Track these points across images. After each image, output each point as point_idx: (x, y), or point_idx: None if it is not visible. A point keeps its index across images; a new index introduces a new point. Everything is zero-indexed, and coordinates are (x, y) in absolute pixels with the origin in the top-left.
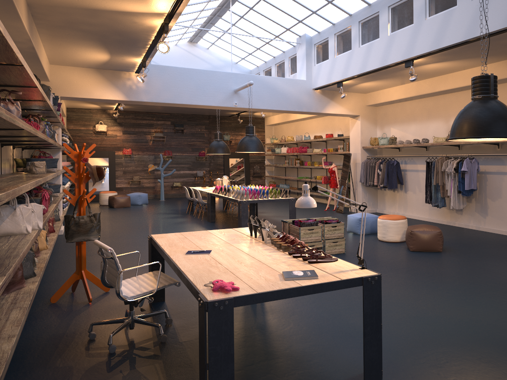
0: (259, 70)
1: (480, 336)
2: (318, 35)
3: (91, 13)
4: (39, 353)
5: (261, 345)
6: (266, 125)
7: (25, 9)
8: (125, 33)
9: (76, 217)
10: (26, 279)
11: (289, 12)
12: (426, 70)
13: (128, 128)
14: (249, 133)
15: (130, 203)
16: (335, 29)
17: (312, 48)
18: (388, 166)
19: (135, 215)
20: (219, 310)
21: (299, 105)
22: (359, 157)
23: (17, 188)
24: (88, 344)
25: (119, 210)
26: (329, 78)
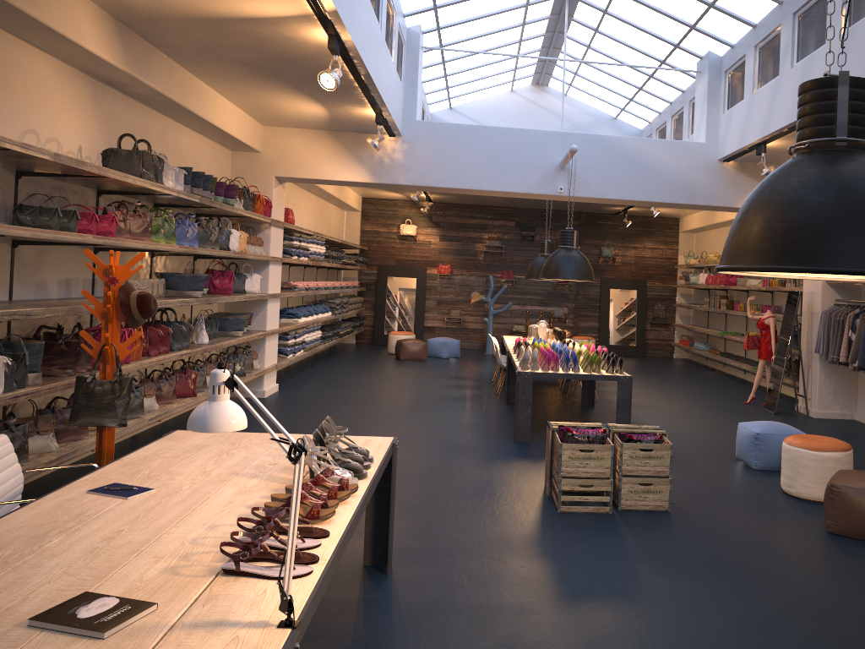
0: (651, 128)
1: None
2: (730, 52)
3: (212, 27)
4: None
5: None
6: (681, 231)
7: (104, 26)
8: (298, 61)
9: (92, 382)
10: None
11: (669, 10)
12: None
13: (449, 232)
14: (565, 244)
15: (426, 354)
16: (757, 36)
17: (721, 80)
18: None
19: (411, 376)
20: None
21: (689, 191)
22: (818, 301)
23: None
24: None
25: (402, 365)
26: (742, 138)
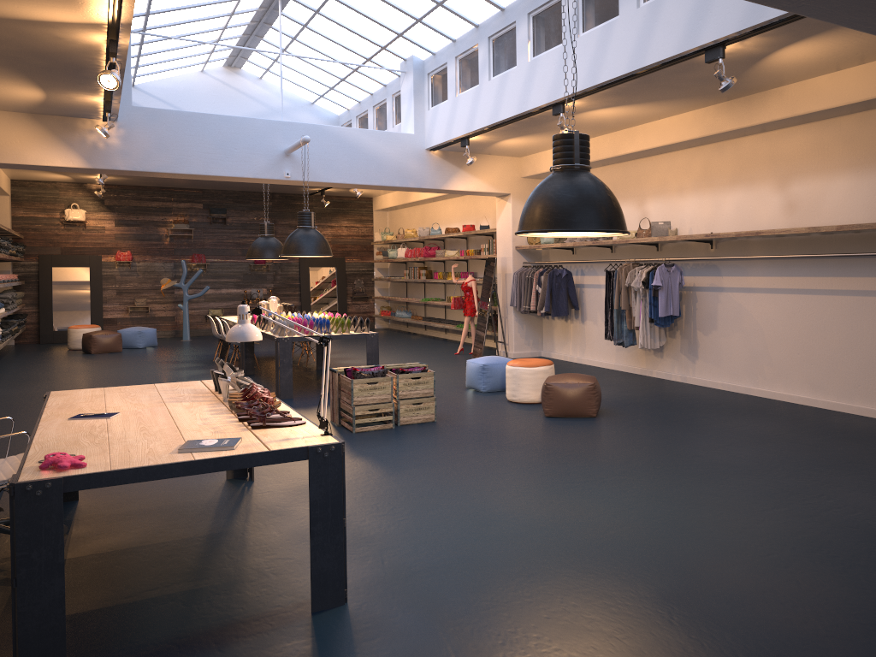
0: (351, 115)
1: (549, 540)
2: (432, 58)
3: None
4: None
5: (192, 560)
6: (375, 210)
7: None
8: (51, 55)
9: None
10: None
11: (380, 19)
12: (597, 119)
13: (126, 216)
14: (304, 225)
15: (121, 345)
16: (457, 49)
17: (424, 81)
18: (553, 279)
19: (121, 365)
20: (35, 496)
21: (403, 176)
22: (510, 264)
23: None
24: None
25: (98, 357)
26: (449, 132)
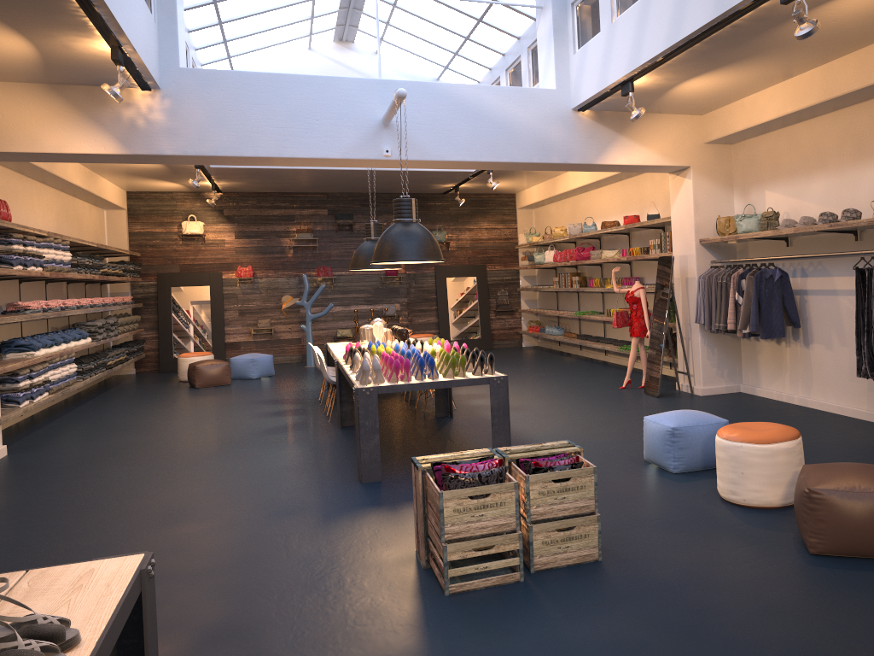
0: None
1: None
2: None
3: None
4: None
5: None
6: (519, 208)
7: None
8: None
9: None
10: None
11: None
12: (846, 17)
13: (247, 227)
14: (401, 217)
15: (230, 377)
16: None
17: (567, 15)
18: (761, 283)
19: (210, 407)
20: None
21: (542, 148)
22: (693, 265)
23: None
24: None
25: (198, 394)
26: (603, 77)
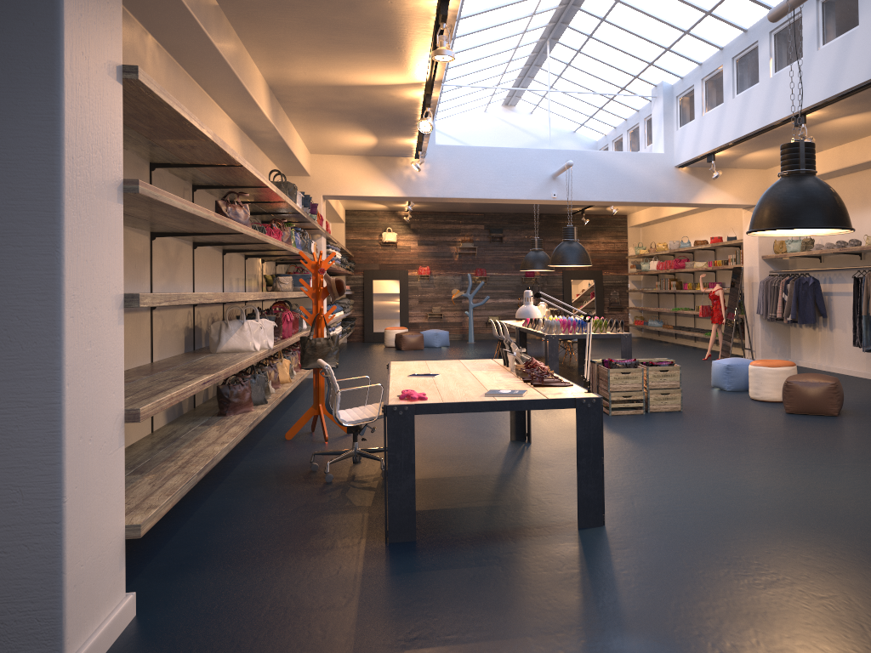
0: (607, 140)
1: (777, 503)
2: (680, 82)
3: (339, 90)
4: (260, 476)
5: (490, 488)
6: (629, 226)
7: (267, 94)
8: (385, 109)
9: (313, 340)
10: (257, 405)
11: (633, 51)
12: (841, 127)
13: (426, 237)
14: (568, 238)
15: (423, 344)
16: (703, 71)
17: (673, 103)
18: (799, 287)
19: (424, 359)
20: (398, 415)
21: (653, 192)
22: (757, 273)
23: (232, 293)
24: (308, 474)
25: (407, 353)
26: (695, 149)
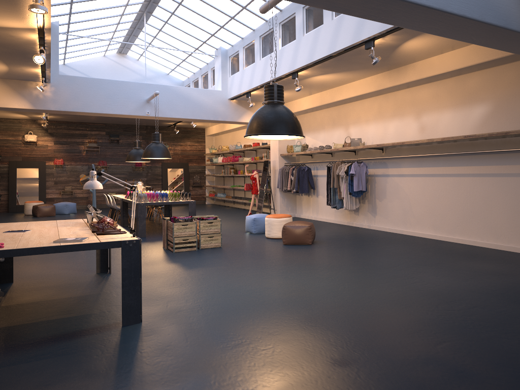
0: (189, 81)
1: (258, 297)
2: (231, 48)
3: None
4: None
5: (67, 306)
6: (206, 135)
7: None
8: (9, 45)
9: None
10: None
11: (201, 26)
12: (319, 81)
13: (60, 139)
14: (155, 140)
15: (55, 212)
16: (244, 43)
17: (227, 60)
18: (300, 172)
19: None
20: None
21: (215, 114)
22: (277, 164)
23: None
24: None
25: (41, 219)
26: (240, 89)
